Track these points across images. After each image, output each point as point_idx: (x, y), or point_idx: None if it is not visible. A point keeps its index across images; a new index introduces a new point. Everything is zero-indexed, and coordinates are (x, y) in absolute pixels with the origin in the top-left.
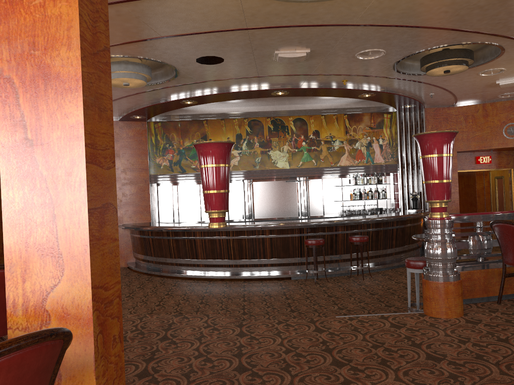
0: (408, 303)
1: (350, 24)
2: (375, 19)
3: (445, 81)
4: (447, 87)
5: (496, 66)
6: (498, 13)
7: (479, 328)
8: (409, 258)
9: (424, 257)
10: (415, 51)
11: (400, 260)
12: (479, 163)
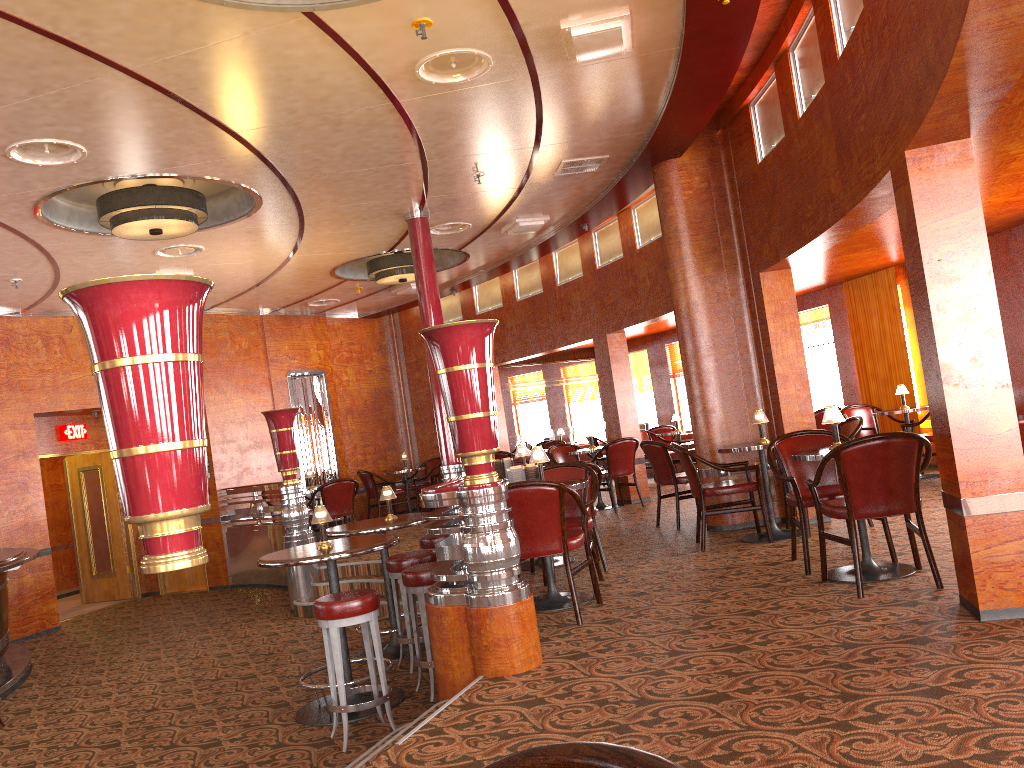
0: (340, 697)
1: (125, 67)
2: (183, 76)
3: (85, 254)
4: (68, 269)
5: (201, 240)
6: (339, 143)
7: (608, 656)
8: (328, 600)
9: (339, 592)
10: (136, 173)
11: (1, 674)
12: (68, 438)
